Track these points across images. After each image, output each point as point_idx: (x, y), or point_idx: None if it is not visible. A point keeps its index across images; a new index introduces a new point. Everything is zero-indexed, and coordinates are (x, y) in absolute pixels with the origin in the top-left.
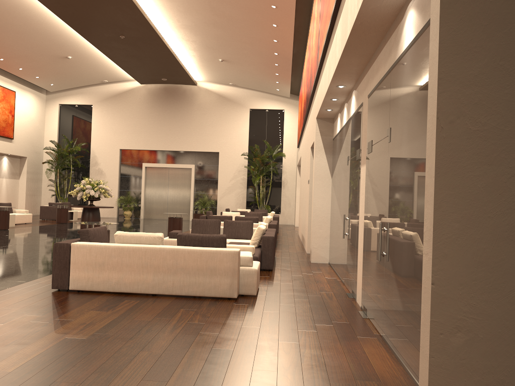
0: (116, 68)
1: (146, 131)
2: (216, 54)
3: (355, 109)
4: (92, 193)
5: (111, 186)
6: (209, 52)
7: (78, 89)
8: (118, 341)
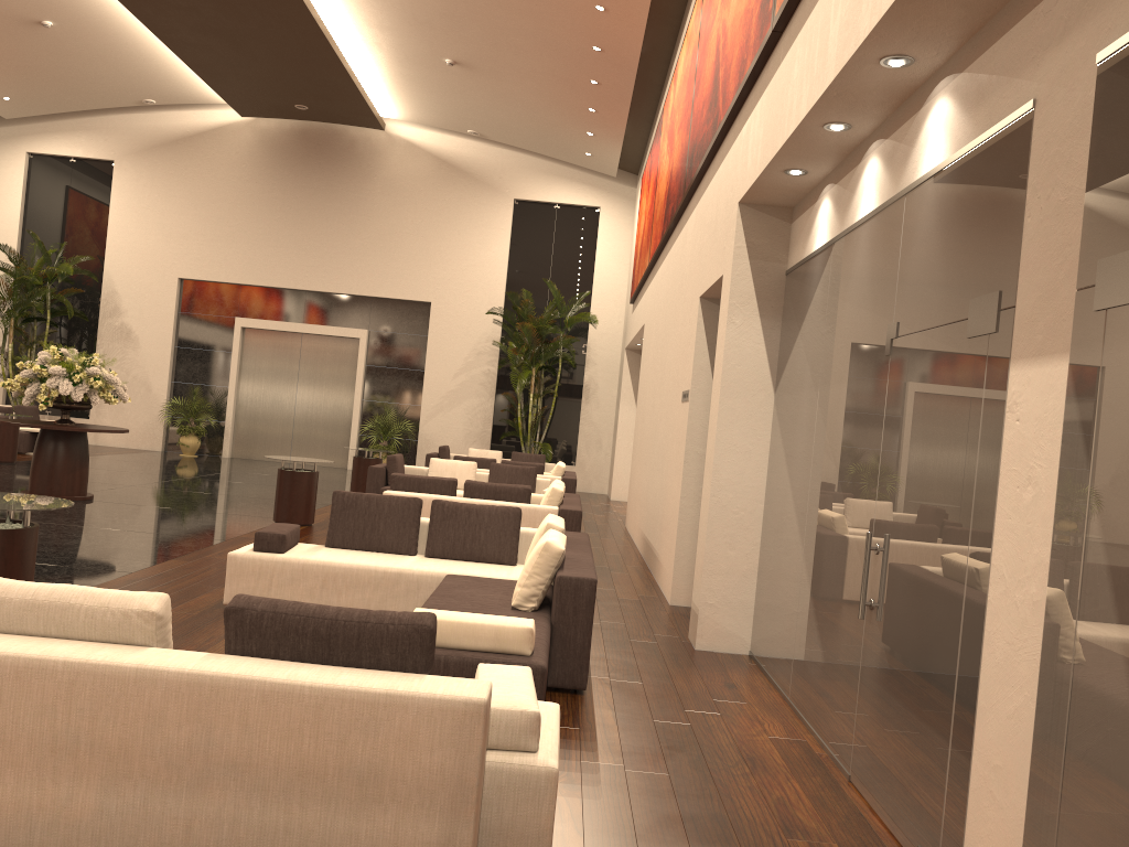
0: (176, 67)
1: (249, 239)
2: (437, 43)
3: (955, 146)
4: (65, 388)
5: (153, 370)
6: (420, 35)
7: (78, 117)
8: None
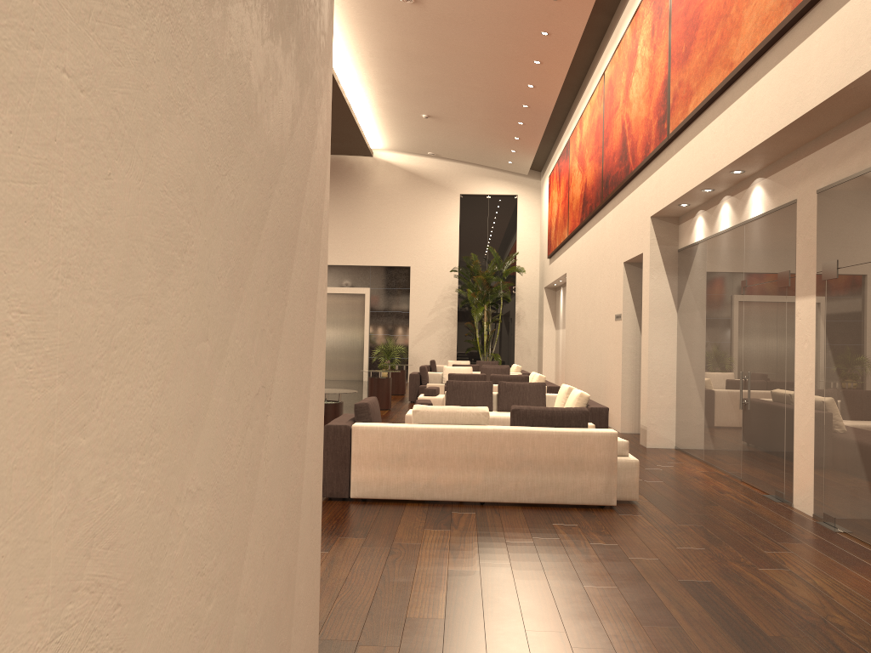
0: None
1: None
2: (419, 107)
3: (766, 208)
4: None
5: None
6: (409, 103)
7: None
8: (531, 572)
